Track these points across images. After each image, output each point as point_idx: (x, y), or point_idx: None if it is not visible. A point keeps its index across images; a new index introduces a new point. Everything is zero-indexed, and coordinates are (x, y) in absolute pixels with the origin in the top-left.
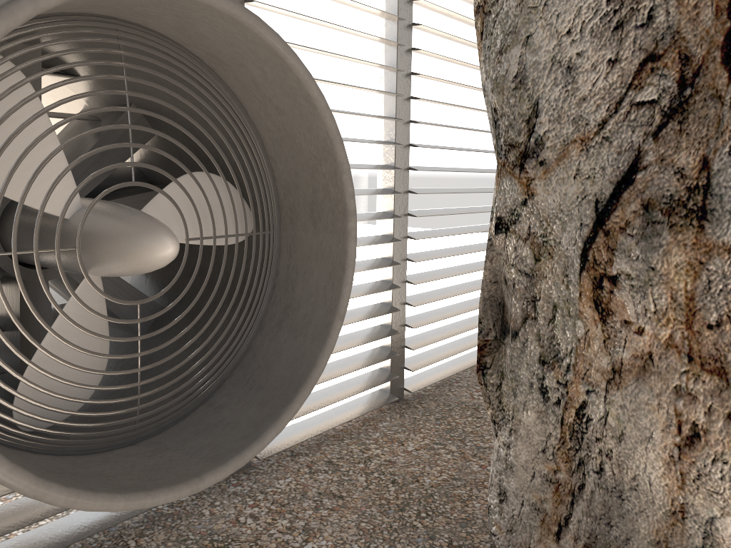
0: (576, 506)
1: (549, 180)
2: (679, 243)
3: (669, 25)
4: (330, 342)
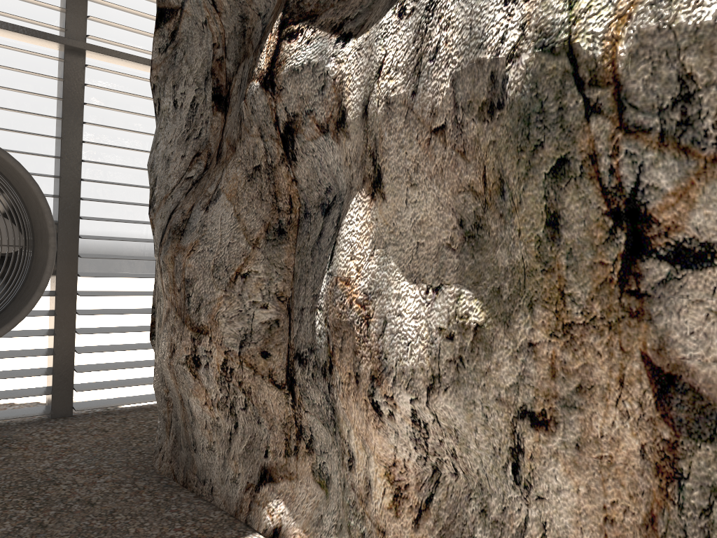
0: (172, 413)
1: (155, 219)
2: (172, 248)
3: (206, 137)
4: (30, 303)
